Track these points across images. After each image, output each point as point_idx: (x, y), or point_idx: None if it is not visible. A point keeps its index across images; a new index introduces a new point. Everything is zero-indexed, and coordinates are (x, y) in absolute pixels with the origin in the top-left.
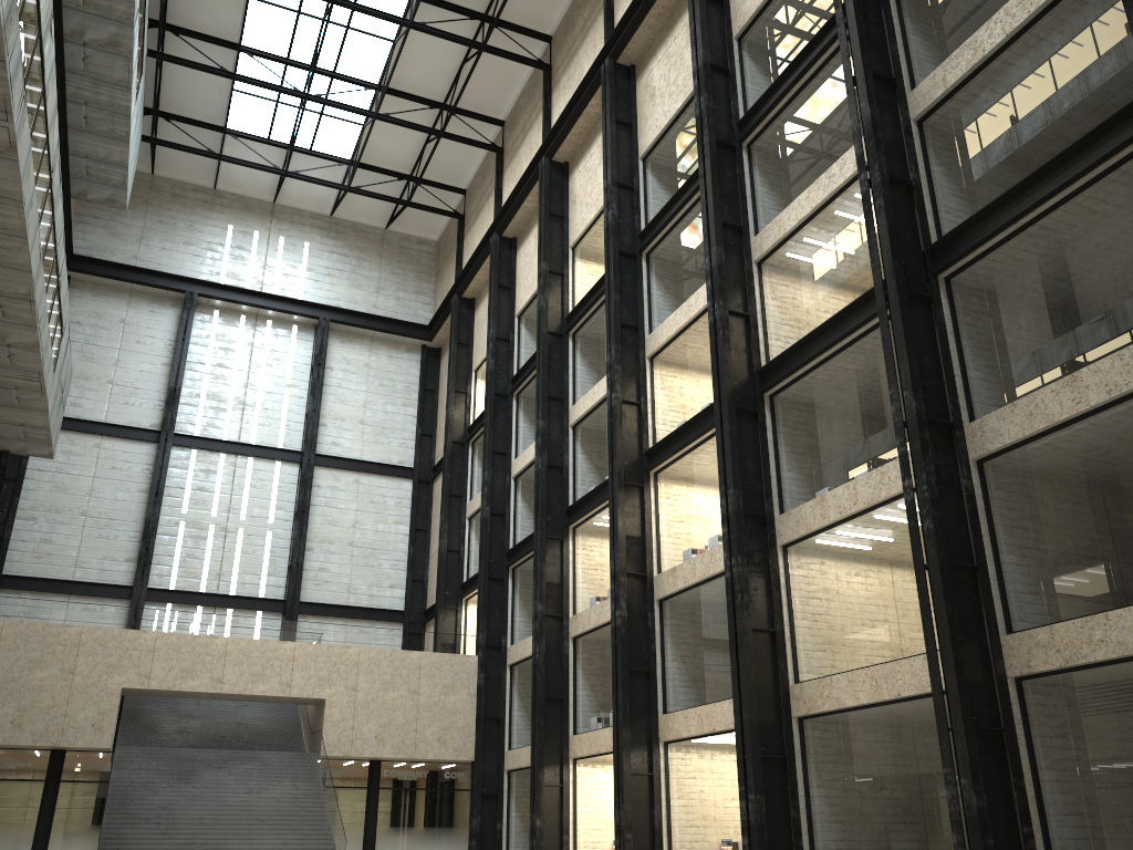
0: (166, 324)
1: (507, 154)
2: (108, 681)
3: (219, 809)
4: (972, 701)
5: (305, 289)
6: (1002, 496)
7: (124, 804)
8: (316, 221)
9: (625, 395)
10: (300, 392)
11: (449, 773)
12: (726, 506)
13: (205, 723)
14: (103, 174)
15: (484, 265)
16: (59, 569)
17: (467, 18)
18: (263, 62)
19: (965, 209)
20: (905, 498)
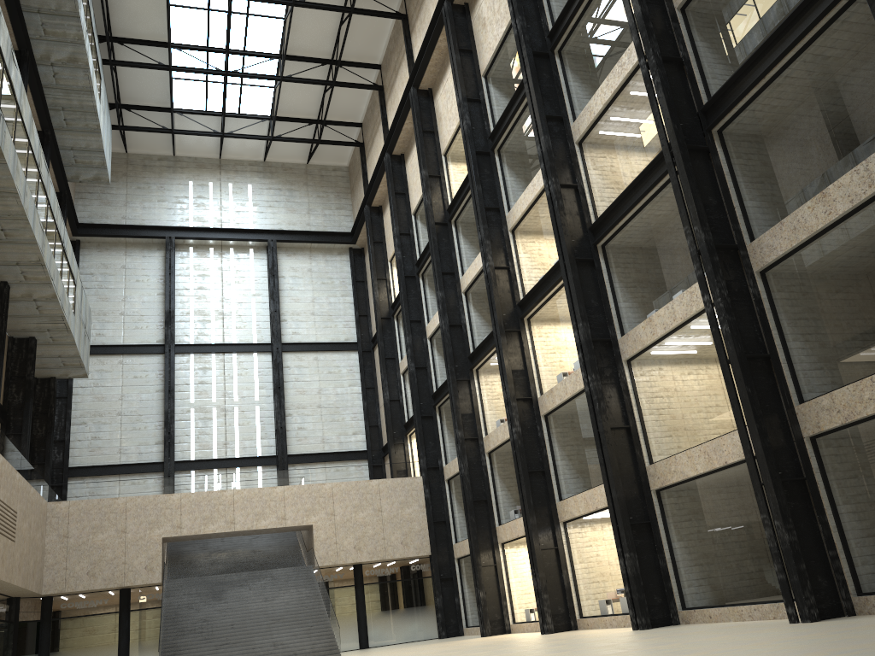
0: (156, 264)
1: (386, 90)
2: (152, 534)
3: (245, 616)
4: (777, 460)
5: (254, 220)
6: (783, 296)
7: (175, 621)
8: (254, 167)
9: (496, 263)
10: (263, 298)
11: (414, 566)
12: (578, 336)
13: (229, 554)
14: (87, 160)
15: (383, 179)
16: (108, 457)
17: None
18: (190, 53)
19: (726, 73)
20: (706, 310)
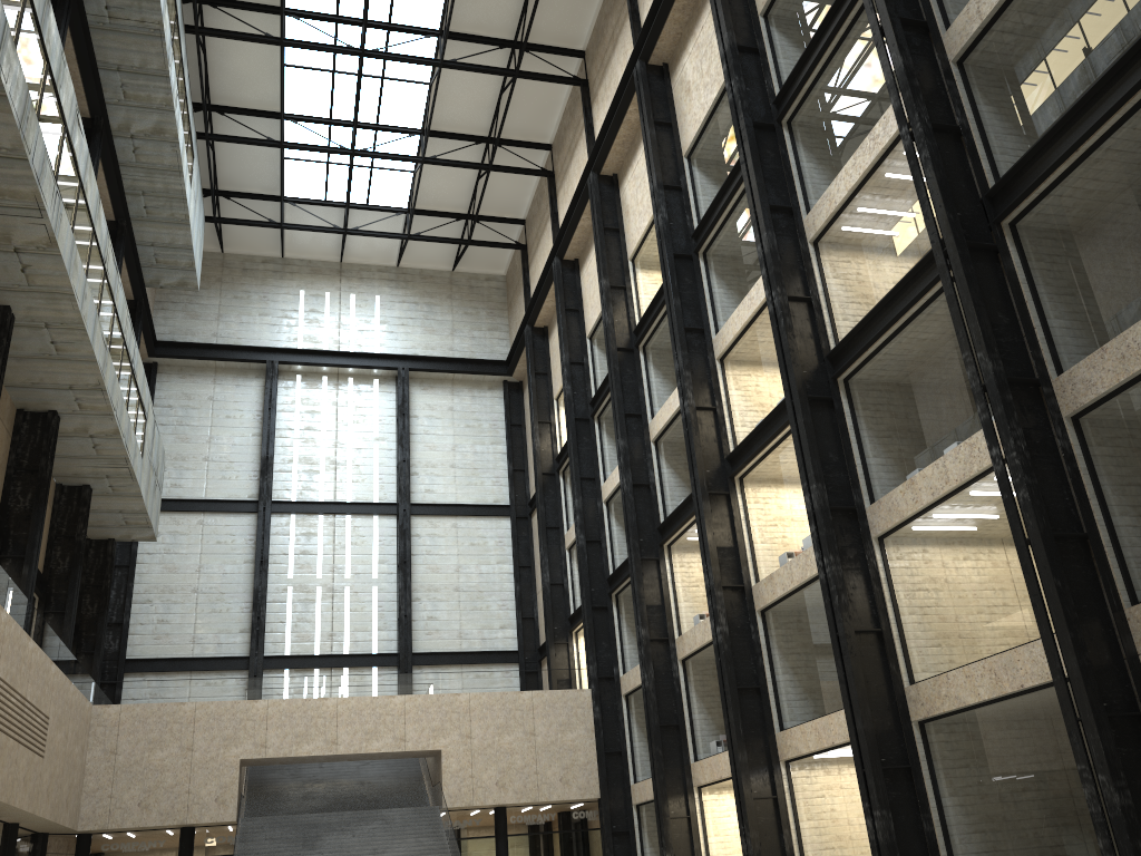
0: (252, 396)
1: (558, 176)
2: (226, 754)
3: None
4: (1100, 685)
5: (381, 342)
6: (1106, 452)
7: None
8: (384, 274)
9: (699, 401)
10: (388, 444)
11: (577, 813)
12: (811, 503)
13: (328, 786)
14: (171, 259)
15: (550, 291)
16: (178, 647)
17: (497, 47)
18: (308, 126)
19: (1021, 146)
20: (995, 469)
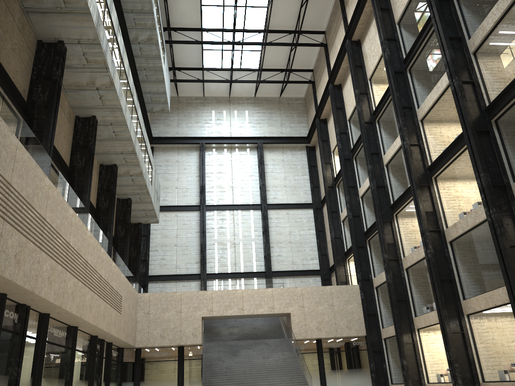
0: (194, 159)
1: (329, 46)
2: (195, 314)
3: (251, 367)
4: None
5: (249, 131)
6: None
7: (210, 367)
8: (249, 100)
9: (411, 142)
10: (255, 177)
11: (355, 342)
12: (480, 183)
13: (239, 329)
14: (157, 99)
15: (327, 101)
16: (170, 270)
17: None
18: (213, 33)
19: None
20: None
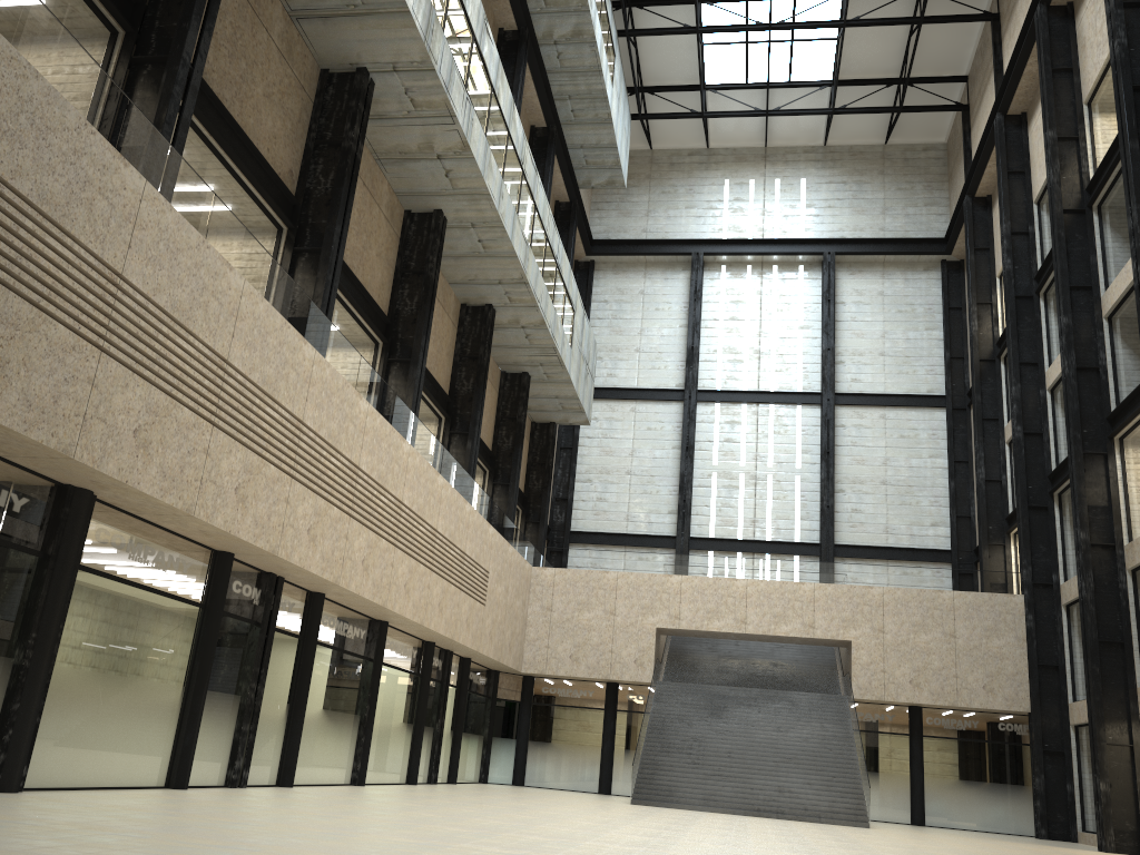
0: (679, 288)
1: (1003, 18)
2: (644, 621)
3: (747, 745)
4: None
5: (806, 227)
6: None
7: (661, 733)
8: (810, 155)
9: None
10: (813, 332)
11: (1004, 724)
12: None
13: (742, 663)
14: (598, 159)
15: (992, 154)
16: (614, 524)
17: None
18: (724, 6)
19: None
20: None
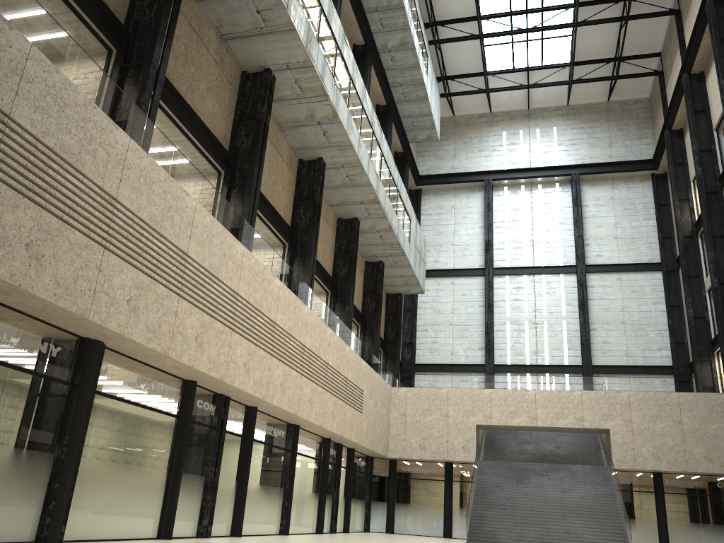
0: (477, 203)
1: (683, 12)
2: (467, 420)
3: (543, 502)
4: None
5: (559, 158)
6: None
7: (483, 495)
8: (558, 112)
9: None
10: (568, 226)
11: (721, 483)
12: None
13: (535, 446)
14: (420, 123)
15: (682, 101)
16: (443, 358)
17: None
18: (496, 20)
19: None
20: None
